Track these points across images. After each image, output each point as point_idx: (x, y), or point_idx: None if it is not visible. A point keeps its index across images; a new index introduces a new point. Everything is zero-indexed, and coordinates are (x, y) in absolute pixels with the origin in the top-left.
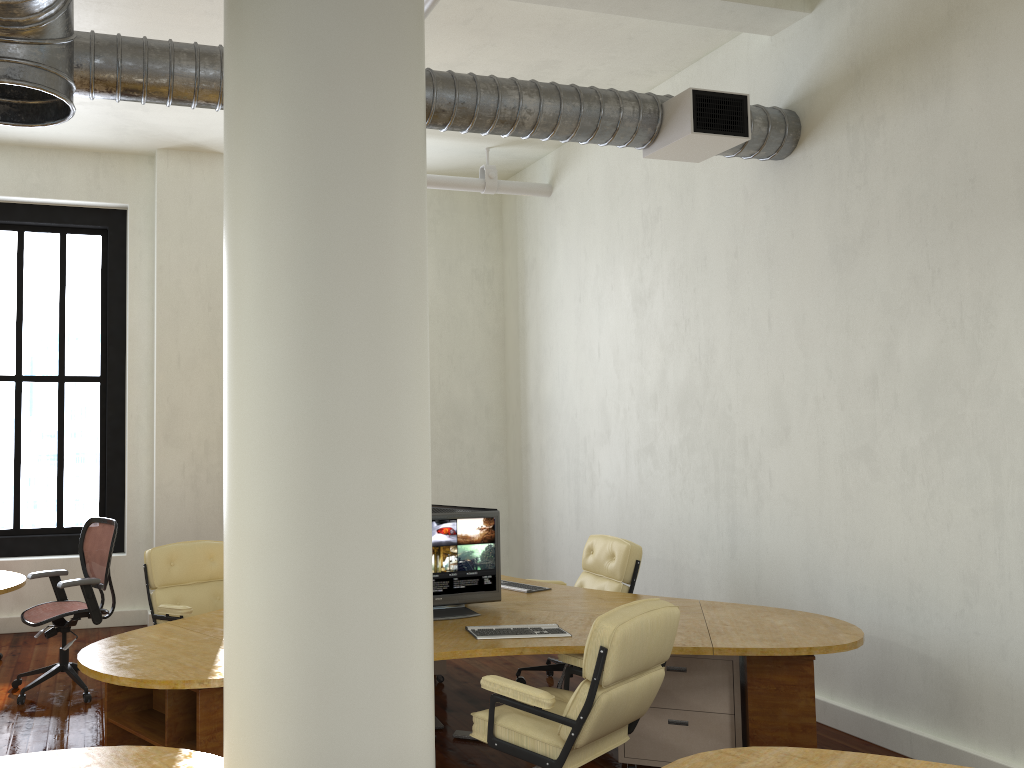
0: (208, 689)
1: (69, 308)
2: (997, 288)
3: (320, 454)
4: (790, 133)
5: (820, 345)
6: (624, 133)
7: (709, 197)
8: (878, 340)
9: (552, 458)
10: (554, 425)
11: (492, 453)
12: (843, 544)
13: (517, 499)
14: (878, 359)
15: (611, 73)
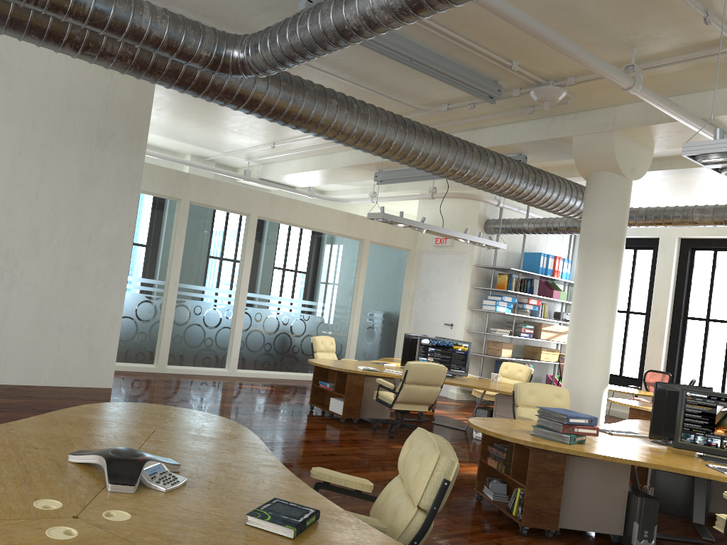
0: (632, 409)
1: None
2: None
3: (574, 329)
4: None
5: None
6: None
7: None
8: None
9: None
10: None
11: None
12: None
13: None
14: None
15: None
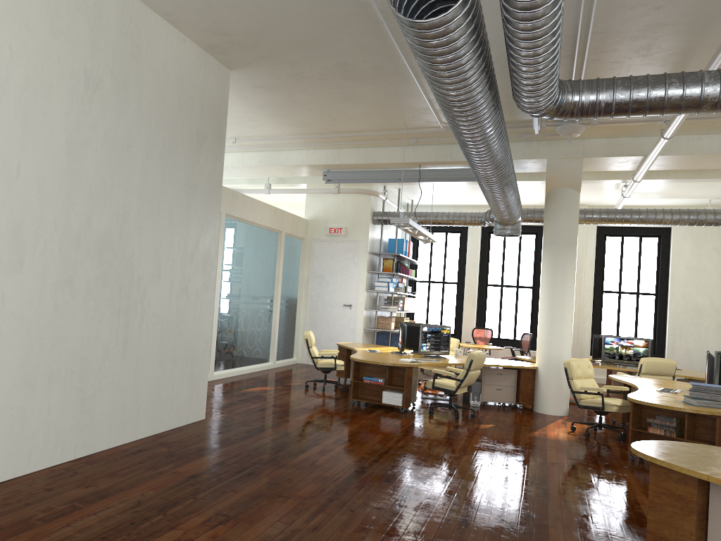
0: None
1: (524, 249)
2: None
3: (550, 311)
4: None
5: None
6: (708, 223)
7: None
8: None
9: None
10: None
11: (718, 330)
12: None
13: None
14: None
15: None
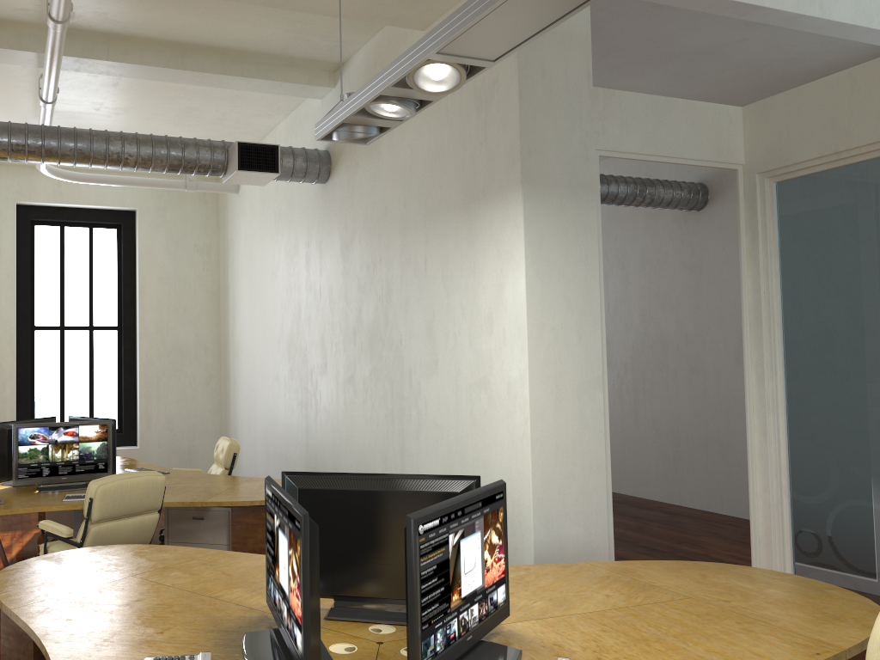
0: None
1: None
2: (393, 277)
3: None
4: (323, 167)
5: (337, 309)
6: (203, 168)
7: (299, 204)
8: (356, 307)
9: (239, 384)
10: (240, 360)
11: (209, 380)
12: (344, 439)
13: (225, 414)
14: (356, 319)
15: (242, 115)
